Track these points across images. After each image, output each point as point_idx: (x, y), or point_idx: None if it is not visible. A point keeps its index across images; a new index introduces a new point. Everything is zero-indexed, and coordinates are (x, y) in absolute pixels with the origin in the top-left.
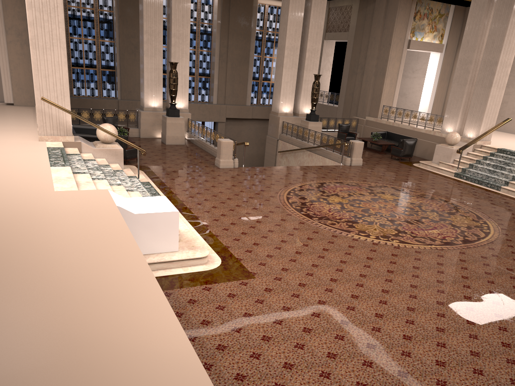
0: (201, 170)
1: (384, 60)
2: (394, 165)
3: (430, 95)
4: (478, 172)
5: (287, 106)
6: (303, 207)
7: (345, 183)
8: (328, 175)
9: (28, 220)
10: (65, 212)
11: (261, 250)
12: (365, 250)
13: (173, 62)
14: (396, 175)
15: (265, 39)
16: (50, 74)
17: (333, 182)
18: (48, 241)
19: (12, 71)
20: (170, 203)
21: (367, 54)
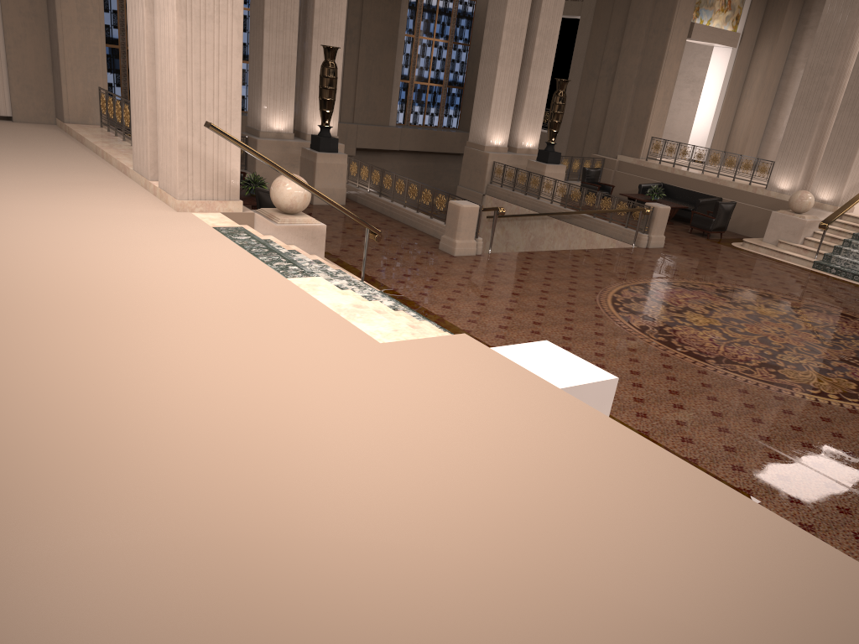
0: (430, 261)
1: (656, 57)
2: (708, 247)
3: (710, 120)
4: (856, 262)
5: (500, 135)
6: (668, 337)
7: (677, 284)
8: (636, 269)
9: (442, 428)
10: (479, 402)
11: (702, 436)
12: (853, 425)
13: (328, 45)
14: (732, 267)
15: (423, 5)
16: (209, 73)
17: (657, 282)
18: (559, 487)
19: (11, 50)
20: (581, 359)
21: (622, 44)
